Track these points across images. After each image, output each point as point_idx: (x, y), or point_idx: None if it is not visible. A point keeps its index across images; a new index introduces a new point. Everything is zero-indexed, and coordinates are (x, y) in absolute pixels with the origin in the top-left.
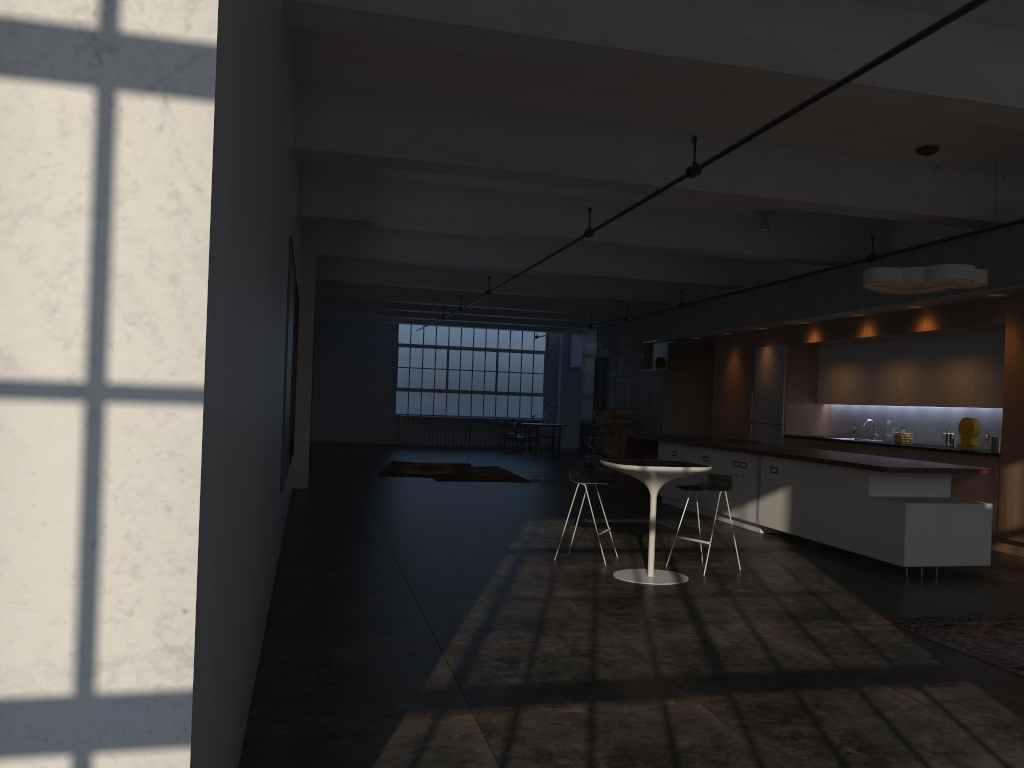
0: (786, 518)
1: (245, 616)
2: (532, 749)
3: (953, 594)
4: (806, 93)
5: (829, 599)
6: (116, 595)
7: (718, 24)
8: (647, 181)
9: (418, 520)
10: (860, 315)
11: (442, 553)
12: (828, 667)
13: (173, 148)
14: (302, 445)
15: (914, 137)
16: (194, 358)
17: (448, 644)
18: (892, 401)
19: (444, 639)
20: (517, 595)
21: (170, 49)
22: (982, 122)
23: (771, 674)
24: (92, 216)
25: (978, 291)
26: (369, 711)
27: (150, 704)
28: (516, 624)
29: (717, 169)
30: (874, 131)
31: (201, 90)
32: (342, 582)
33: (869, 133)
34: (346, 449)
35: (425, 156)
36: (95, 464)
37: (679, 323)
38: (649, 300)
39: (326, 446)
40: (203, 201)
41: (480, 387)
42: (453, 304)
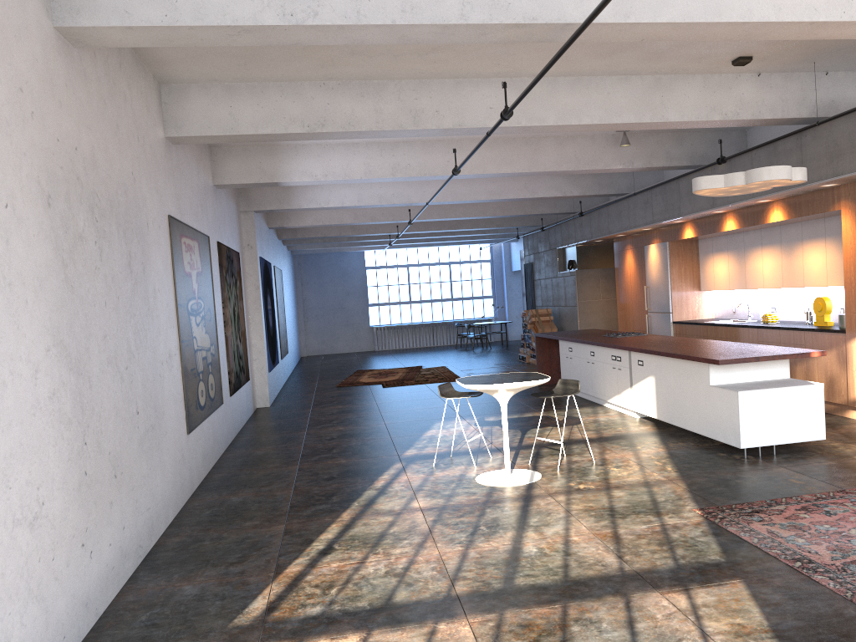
0: (652, 405)
1: (12, 597)
2: None
3: (780, 473)
4: (569, 37)
5: (658, 489)
6: None
7: None
8: (483, 124)
9: (341, 432)
10: (722, 211)
11: (340, 467)
12: (613, 572)
13: None
14: (261, 371)
15: (724, 51)
16: None
17: (283, 571)
18: (760, 285)
19: (283, 565)
20: (377, 509)
21: None
22: (752, 38)
23: (554, 584)
24: None
25: (809, 184)
26: None
27: None
28: (356, 543)
29: (548, 104)
30: (684, 51)
31: None
32: (235, 507)
33: (680, 54)
34: (327, 361)
35: (280, 129)
36: None
37: (581, 229)
38: (556, 211)
39: (313, 359)
40: None
41: (438, 296)
42: (394, 232)
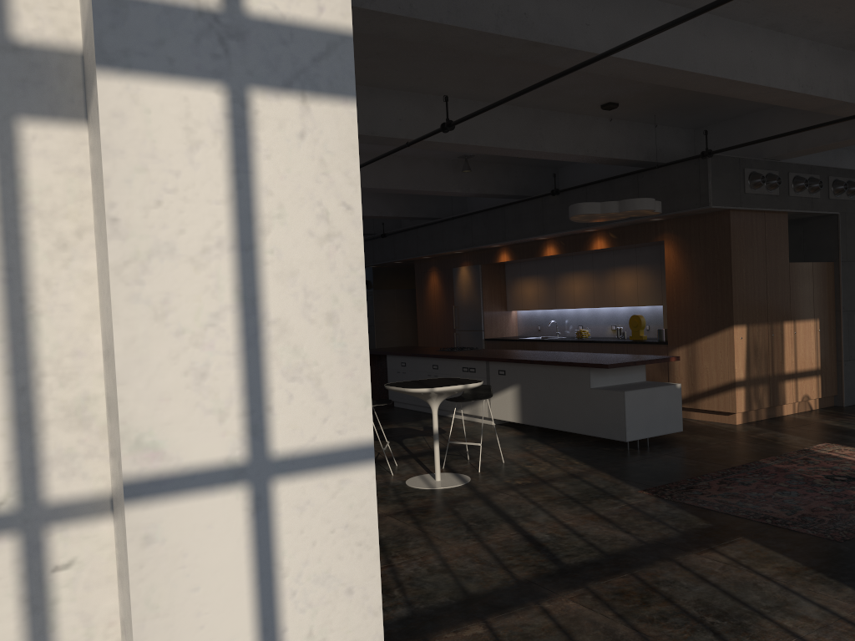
0: (517, 411)
1: None
2: None
3: (671, 459)
4: (562, 62)
5: (589, 479)
6: None
7: (500, 0)
8: (394, 134)
9: None
10: (544, 238)
11: None
12: (637, 543)
13: (317, 159)
14: None
15: (603, 96)
16: (361, 409)
17: None
18: (571, 305)
19: None
20: None
21: (304, 36)
22: (682, 87)
23: (601, 559)
24: (235, 250)
25: (646, 217)
26: None
27: None
28: None
29: None
30: (575, 91)
31: (341, 87)
32: None
33: (570, 92)
34: None
35: None
36: (267, 558)
37: (382, 250)
38: None
39: None
40: (354, 222)
41: None
42: None
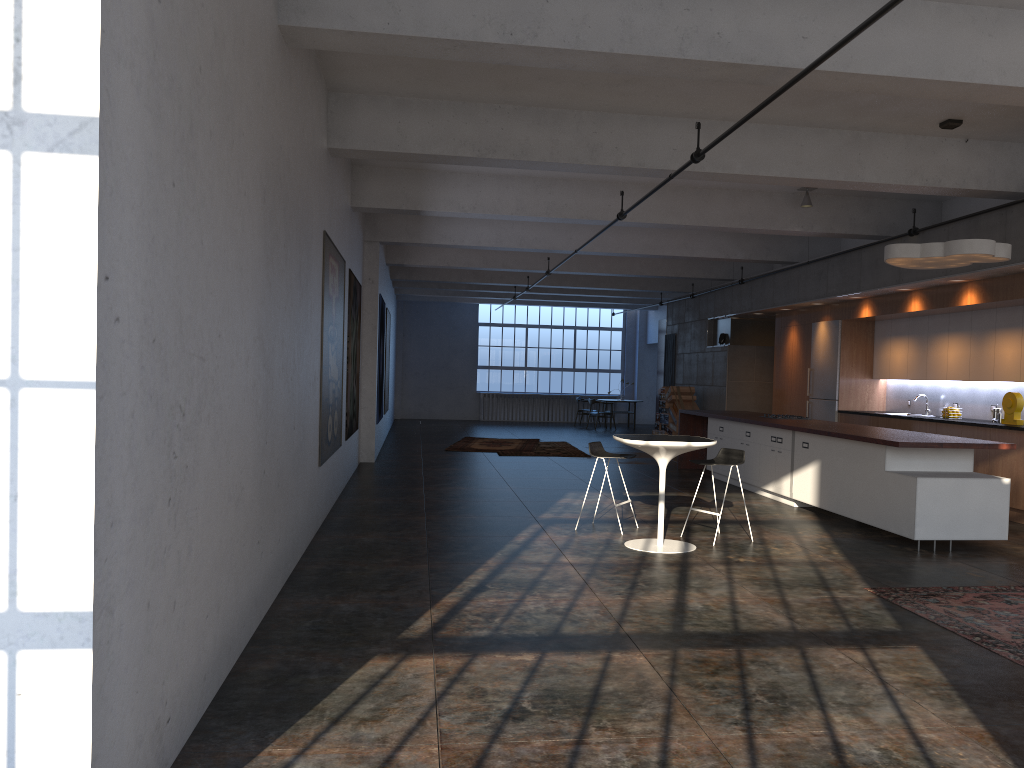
0: (815, 492)
1: (223, 567)
2: (470, 687)
3: (957, 567)
4: (783, 81)
5: (825, 569)
6: (34, 535)
7: (686, 22)
8: (664, 166)
9: (464, 492)
10: (907, 289)
11: (472, 522)
12: (785, 629)
13: (68, 196)
14: (368, 422)
15: (933, 112)
16: (88, 356)
17: (439, 601)
18: (943, 376)
19: (437, 596)
20: (523, 560)
21: (64, 120)
22: (971, 100)
23: (725, 633)
24: (8, 250)
25: (1011, 264)
26: (344, 653)
27: (61, 618)
28: (509, 585)
29: (735, 151)
30: (890, 108)
31: (88, 150)
32: (369, 546)
33: (885, 110)
34: (427, 425)
35: (449, 151)
36: (16, 437)
37: (740, 299)
38: (712, 277)
39: (409, 422)
40: (92, 236)
41: (558, 364)
42: (522, 284)
